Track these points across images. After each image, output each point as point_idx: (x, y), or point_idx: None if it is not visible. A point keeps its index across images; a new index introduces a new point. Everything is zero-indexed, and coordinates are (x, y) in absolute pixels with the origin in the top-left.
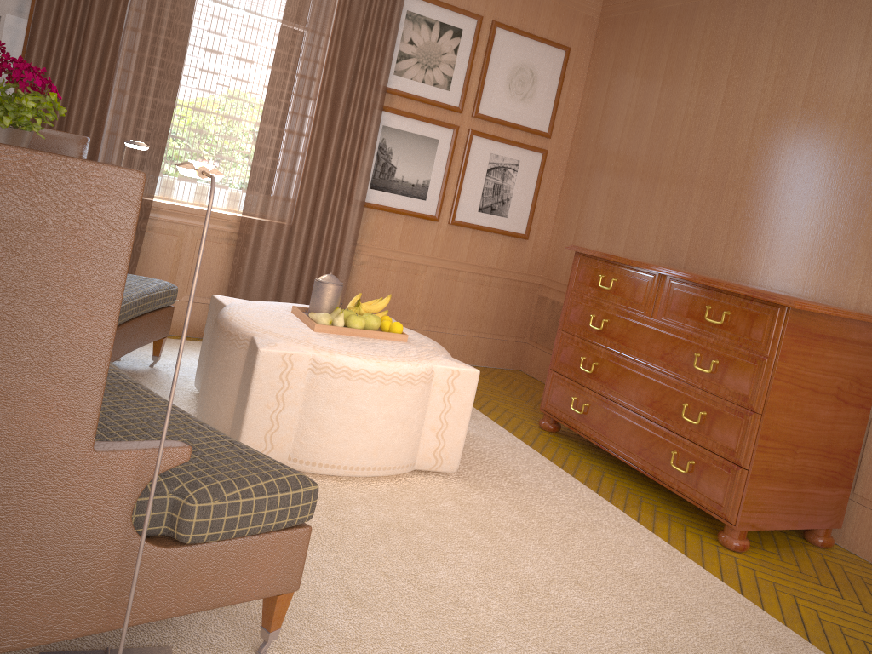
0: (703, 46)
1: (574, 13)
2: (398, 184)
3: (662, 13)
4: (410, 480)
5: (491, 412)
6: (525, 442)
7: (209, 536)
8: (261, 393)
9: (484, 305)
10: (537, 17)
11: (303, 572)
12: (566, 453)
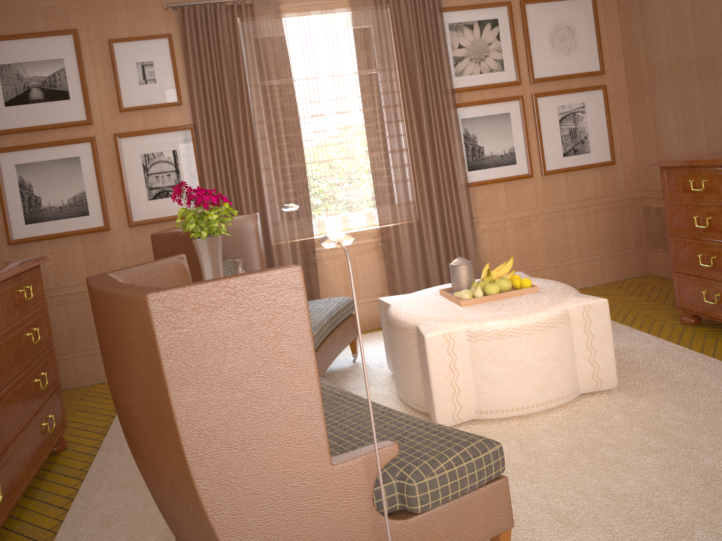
0: None
1: None
2: (489, 159)
3: None
4: (580, 404)
5: (633, 322)
6: (672, 341)
7: (432, 504)
8: (437, 369)
9: (597, 230)
10: None
11: (515, 505)
12: (714, 341)
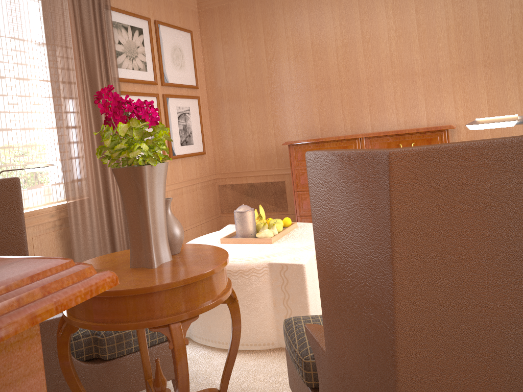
0: (286, 16)
1: (187, 9)
2: None
3: (248, 1)
4: None
5: None
6: None
7: None
8: (311, 293)
9: (198, 203)
10: (173, 14)
11: None
12: None
